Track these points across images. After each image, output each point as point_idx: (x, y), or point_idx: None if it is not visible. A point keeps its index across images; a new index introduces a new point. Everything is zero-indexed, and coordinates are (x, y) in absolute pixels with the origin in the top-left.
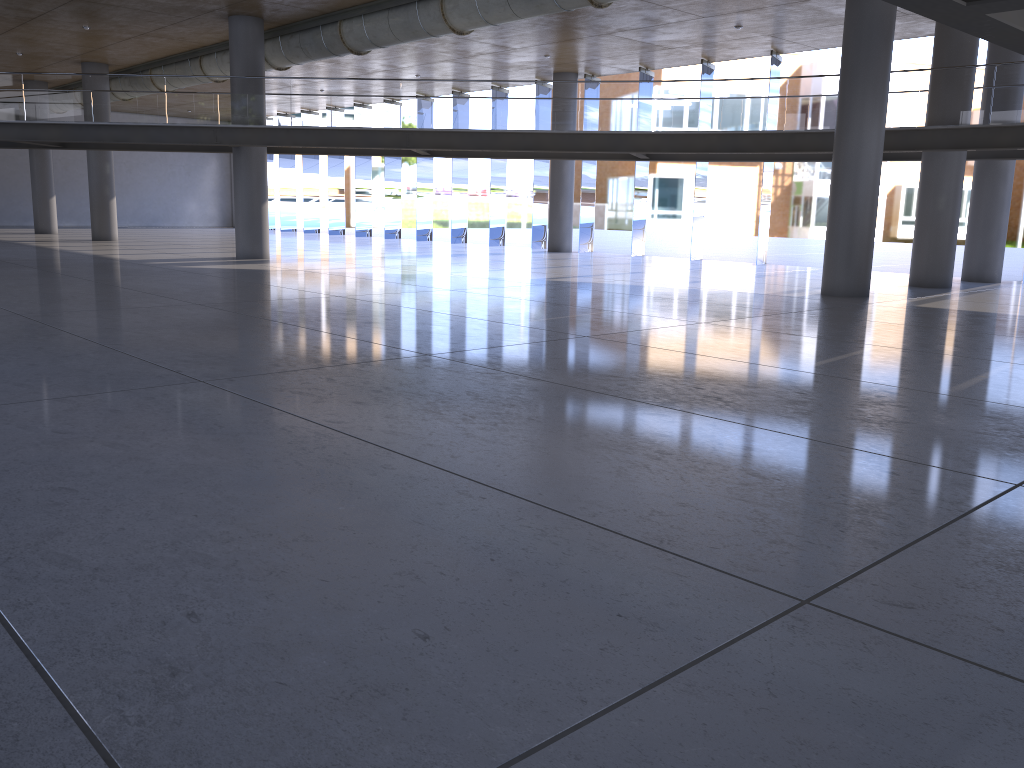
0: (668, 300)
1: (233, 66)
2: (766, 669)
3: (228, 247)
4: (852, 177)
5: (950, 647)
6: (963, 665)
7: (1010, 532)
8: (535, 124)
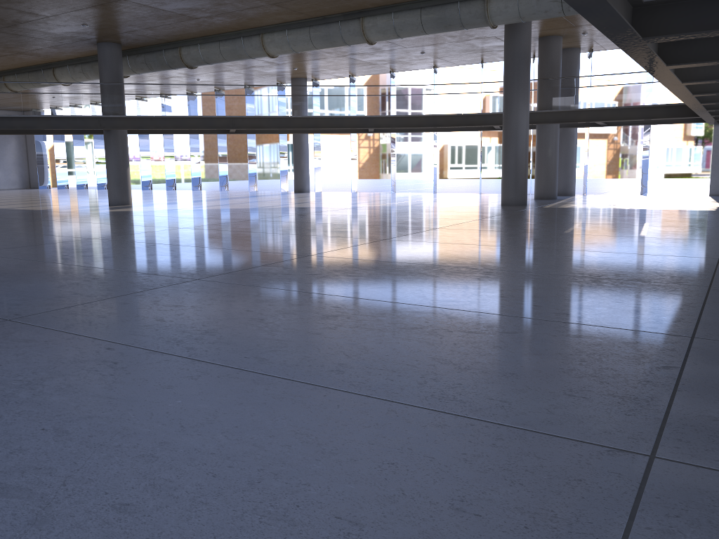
0: (433, 211)
1: (103, 76)
2: None
3: (78, 200)
4: (515, 139)
5: None
6: None
7: None
8: (314, 112)
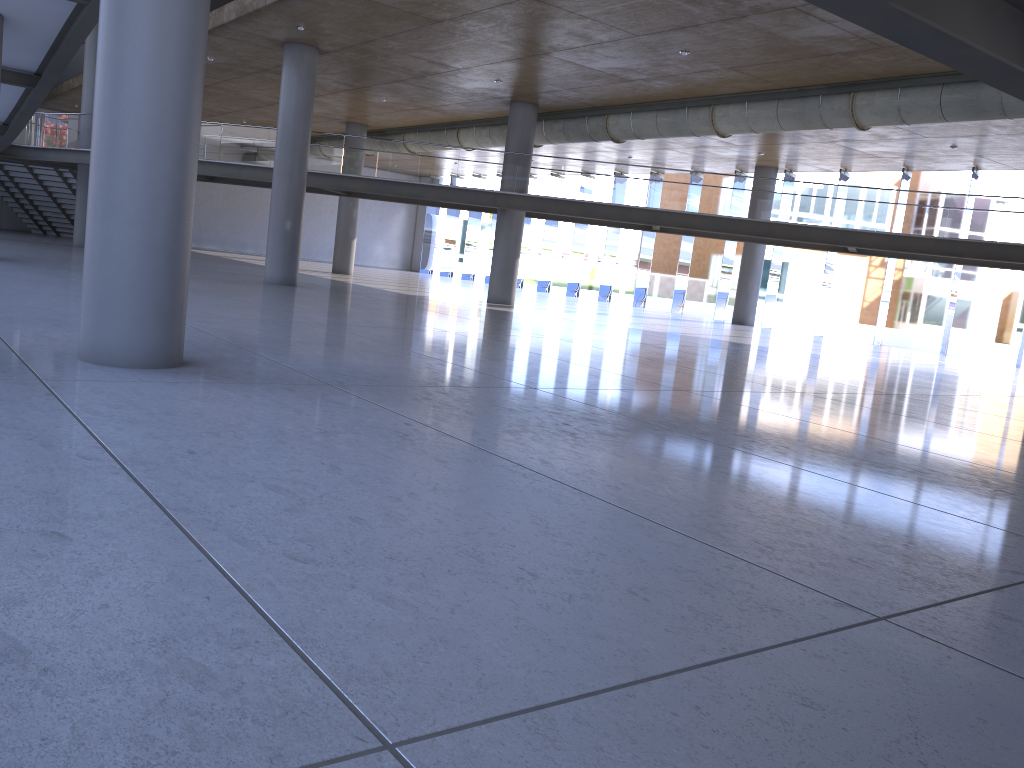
0: (910, 376)
1: (509, 143)
2: None
3: (456, 291)
4: None
5: None
6: None
7: None
8: (770, 215)
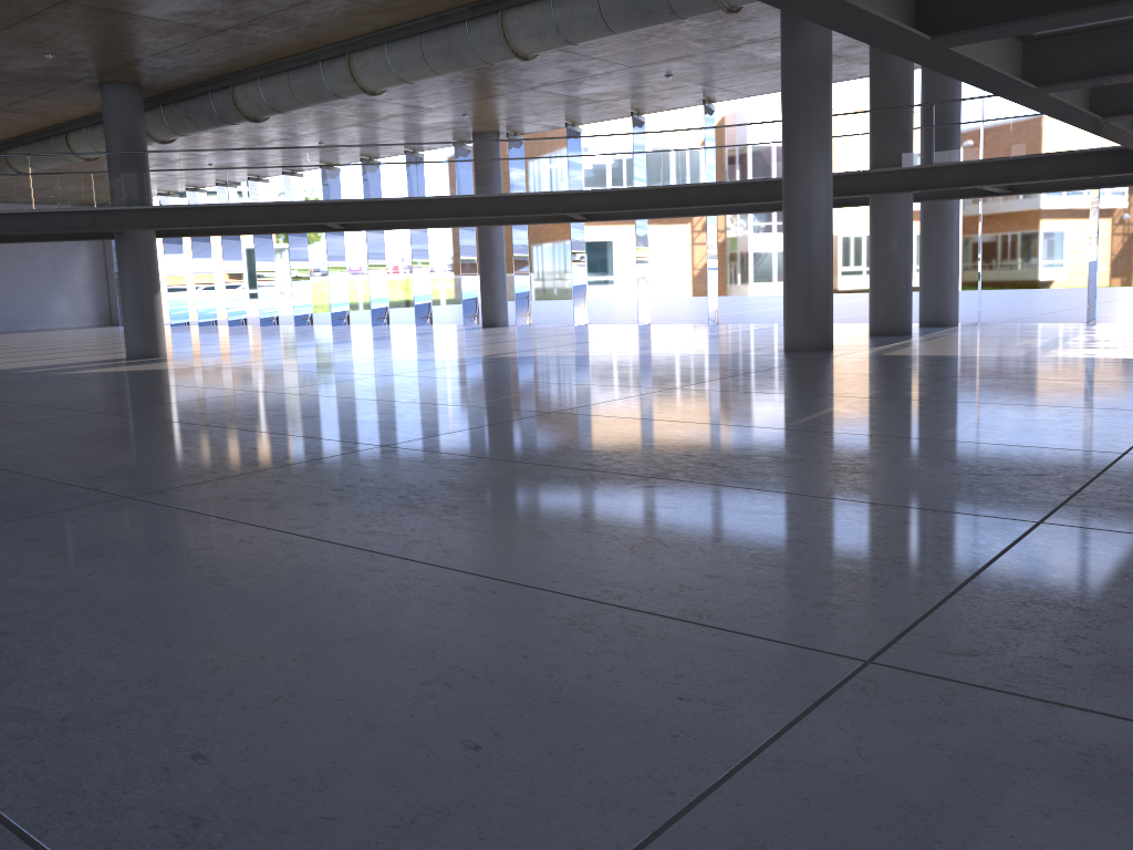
0: (628, 368)
1: (109, 141)
2: (851, 735)
3: (113, 347)
4: (805, 225)
5: (1026, 690)
6: (1044, 706)
7: (1047, 569)
8: (462, 188)
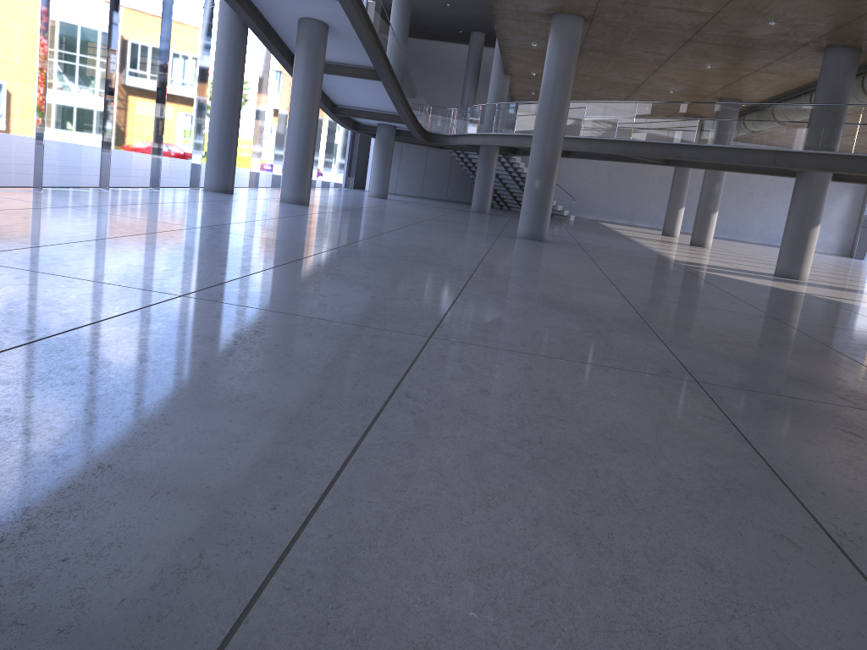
0: None
1: (816, 95)
2: None
3: None
4: None
5: None
6: None
7: None
8: None
